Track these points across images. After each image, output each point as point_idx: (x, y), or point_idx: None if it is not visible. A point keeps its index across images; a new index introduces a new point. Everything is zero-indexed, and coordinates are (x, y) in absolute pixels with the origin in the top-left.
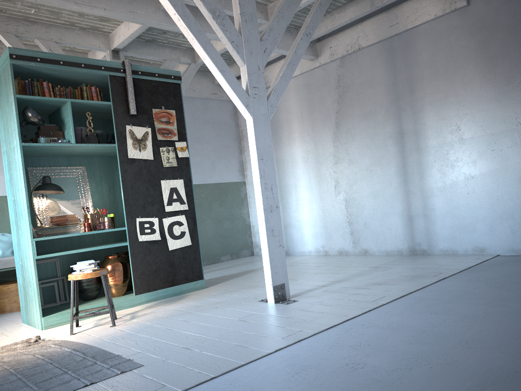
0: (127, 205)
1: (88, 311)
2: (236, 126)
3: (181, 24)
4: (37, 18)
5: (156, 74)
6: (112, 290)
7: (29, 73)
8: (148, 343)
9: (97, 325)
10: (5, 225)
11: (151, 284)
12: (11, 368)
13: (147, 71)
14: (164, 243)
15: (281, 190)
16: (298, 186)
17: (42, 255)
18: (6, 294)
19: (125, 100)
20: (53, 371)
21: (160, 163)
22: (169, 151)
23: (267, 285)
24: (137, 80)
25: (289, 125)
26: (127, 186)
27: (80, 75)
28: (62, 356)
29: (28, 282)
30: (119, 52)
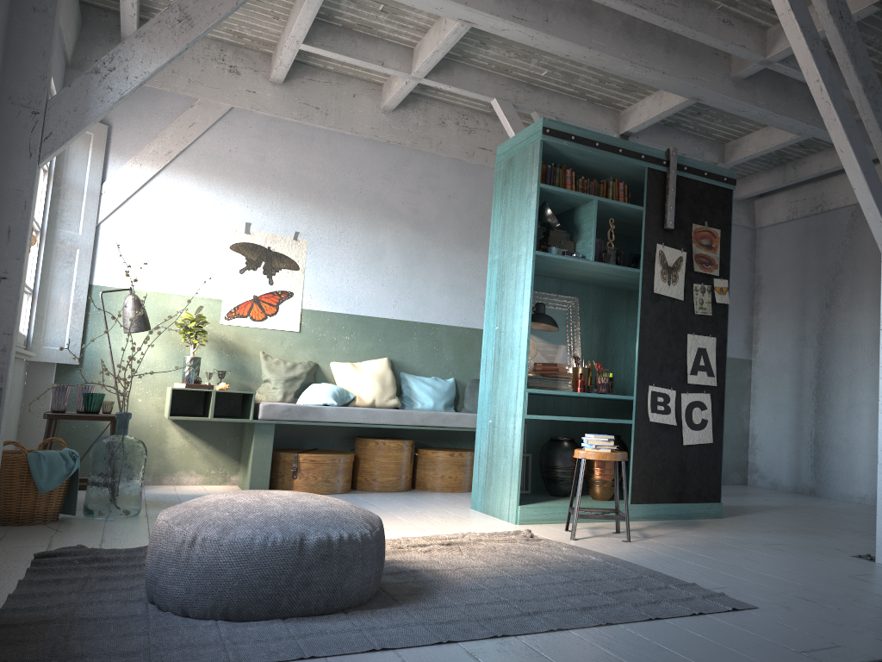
0: (640, 364)
1: (584, 510)
2: (751, 268)
3: (823, 97)
4: (543, 83)
5: (705, 173)
6: (597, 489)
7: (550, 156)
8: (723, 578)
9: (597, 534)
10: (439, 366)
11: (652, 493)
12: (536, 564)
13: (694, 167)
14: (678, 432)
15: (820, 383)
16: (856, 380)
17: (533, 415)
18: (433, 463)
19: (662, 206)
20: (609, 582)
21: (690, 307)
22: (704, 291)
23: (880, 533)
24: (680, 178)
25: (854, 277)
26: (645, 335)
27: (609, 165)
28: (598, 566)
29: (502, 451)
30: (628, 137)
